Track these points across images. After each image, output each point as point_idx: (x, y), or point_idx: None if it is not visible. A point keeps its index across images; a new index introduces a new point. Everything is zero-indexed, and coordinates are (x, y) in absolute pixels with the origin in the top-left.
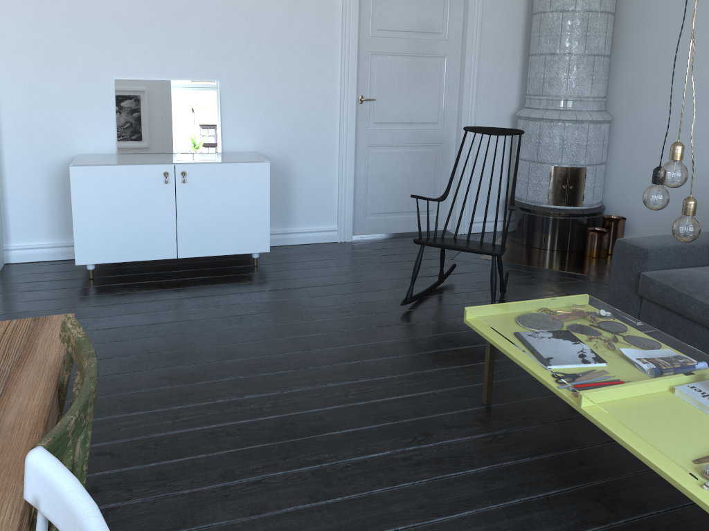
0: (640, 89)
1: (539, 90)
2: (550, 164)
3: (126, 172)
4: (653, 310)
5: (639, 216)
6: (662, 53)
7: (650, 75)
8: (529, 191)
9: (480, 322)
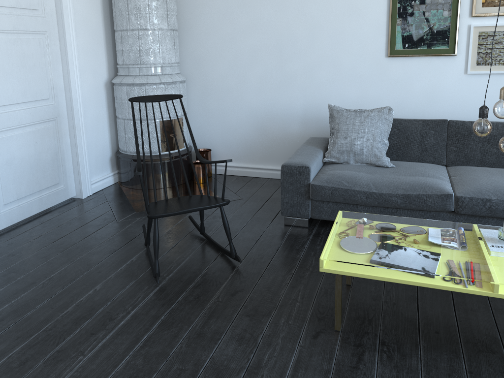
0: (203, 54)
1: (137, 60)
2: (159, 120)
3: None
4: (323, 206)
5: (218, 145)
6: (217, 28)
7: (210, 44)
8: (144, 145)
9: (334, 265)
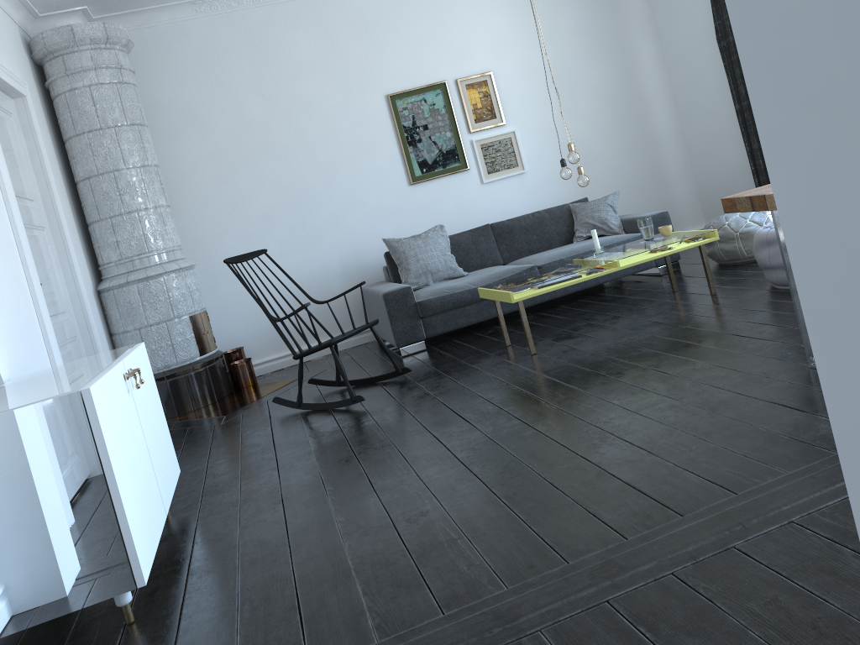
0: (200, 233)
1: (143, 247)
2: (188, 315)
3: (112, 383)
4: (435, 321)
5: (247, 340)
6: (213, 197)
7: (206, 218)
8: (177, 352)
9: (518, 296)
